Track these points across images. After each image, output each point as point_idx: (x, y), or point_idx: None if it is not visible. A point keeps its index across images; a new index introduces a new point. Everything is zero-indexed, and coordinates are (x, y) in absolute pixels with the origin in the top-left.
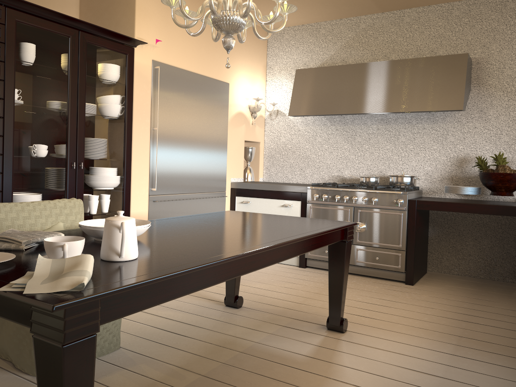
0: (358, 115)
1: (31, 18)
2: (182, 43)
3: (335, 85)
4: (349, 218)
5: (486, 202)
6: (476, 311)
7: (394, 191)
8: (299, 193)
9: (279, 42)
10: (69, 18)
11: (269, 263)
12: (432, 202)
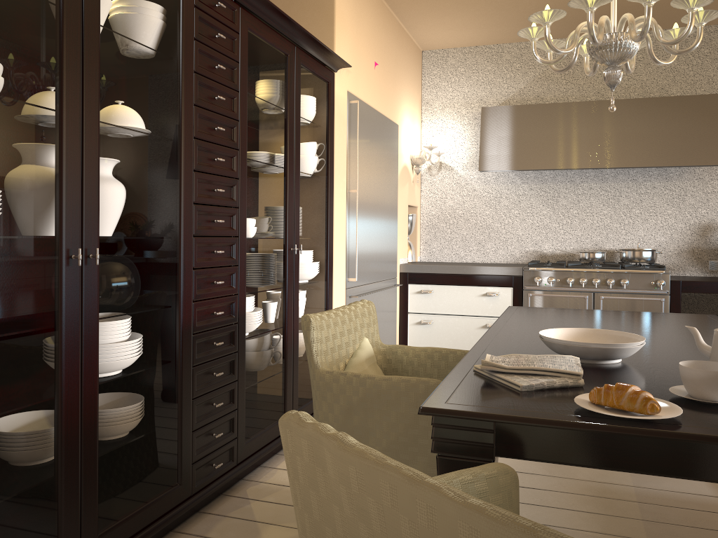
0: (561, 170)
1: (259, 25)
2: (367, 66)
3: (544, 131)
4: (588, 308)
5: None
6: None
7: (653, 270)
8: (509, 276)
9: (440, 68)
10: (295, 27)
11: None
12: (702, 283)
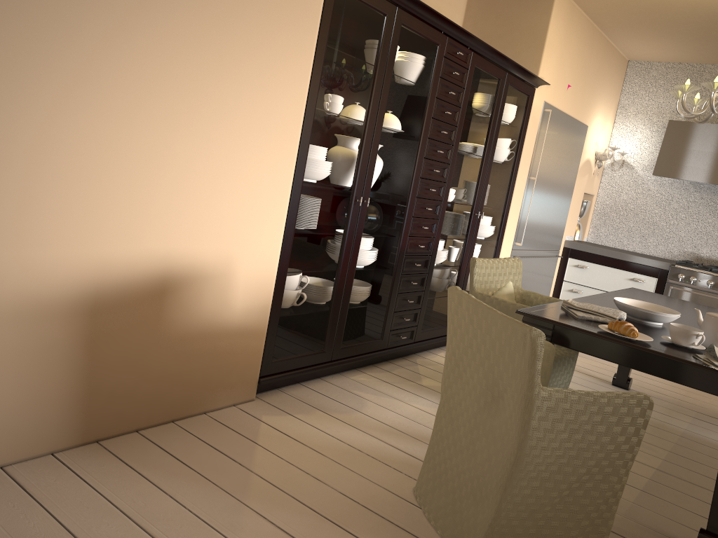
0: None
1: (483, 62)
2: (566, 80)
3: None
4: None
5: None
6: None
7: None
8: (656, 269)
9: (642, 78)
10: (509, 61)
11: None
12: None
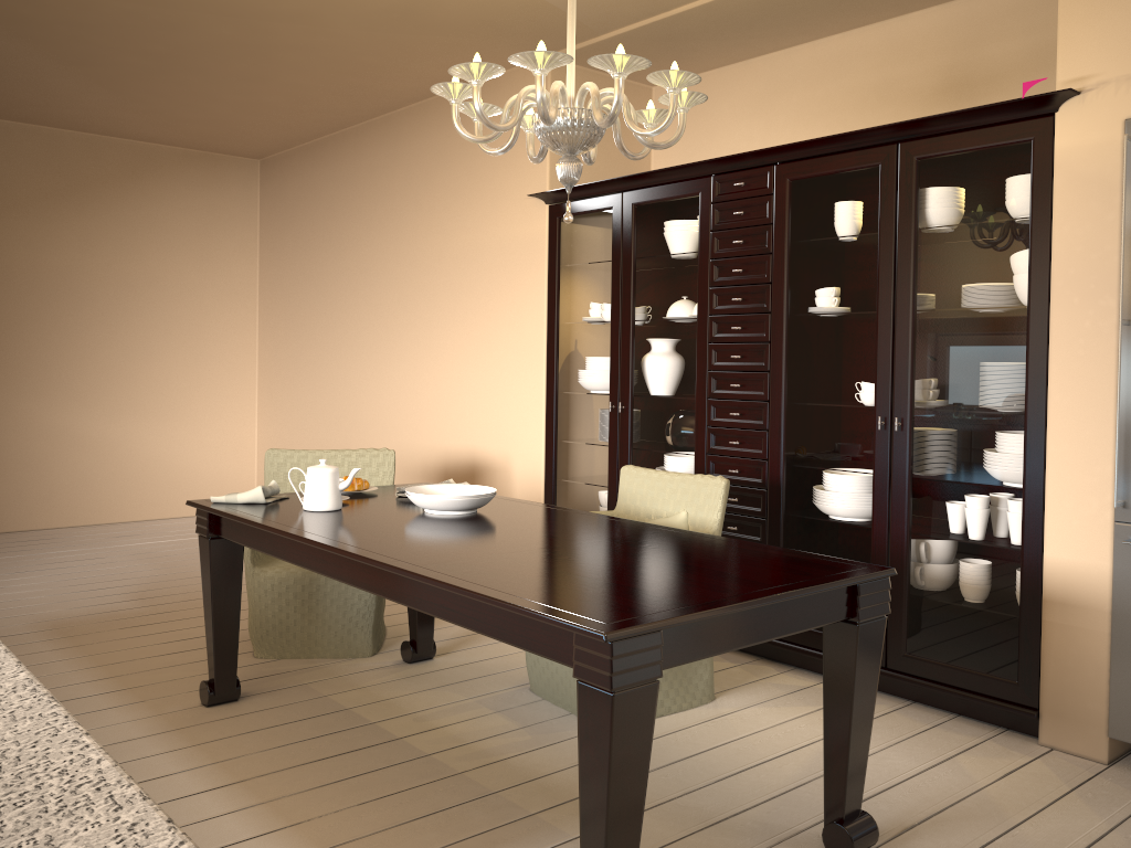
0: None
1: (809, 165)
2: None
3: None
4: None
5: None
6: None
7: None
8: None
9: None
10: (859, 133)
11: (348, 579)
12: None
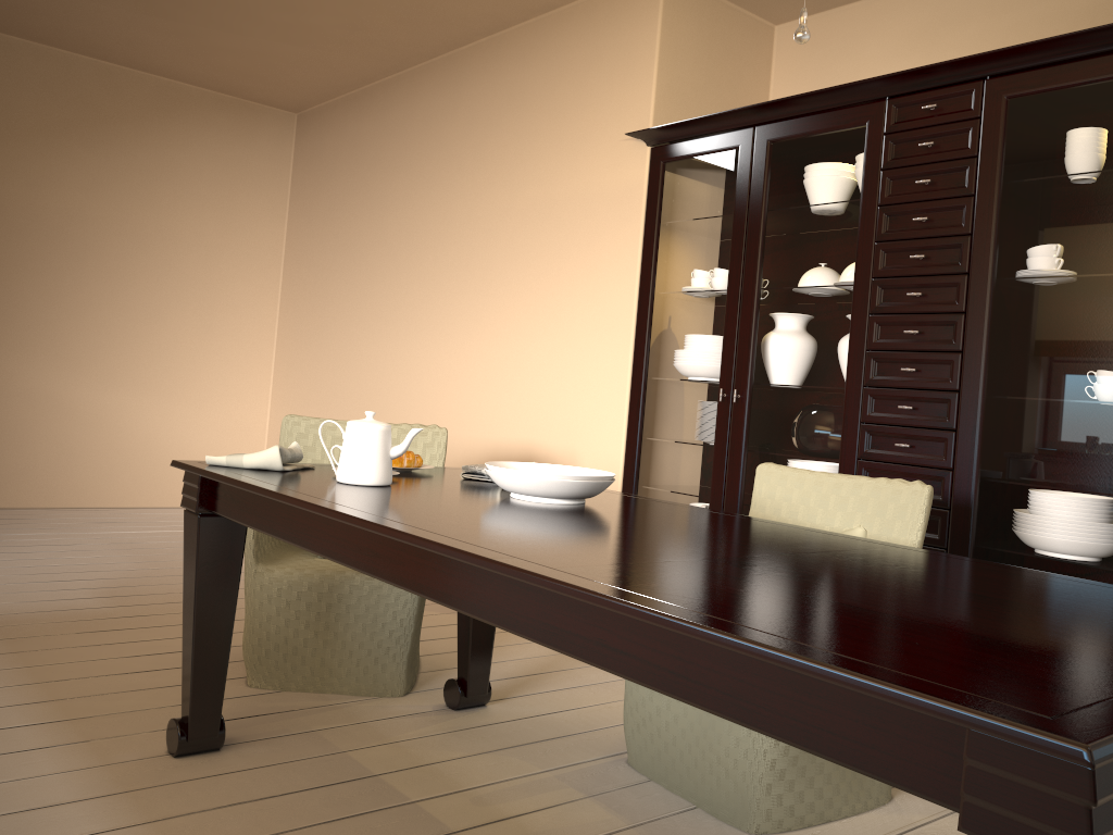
0: None
1: (1040, 76)
2: None
3: None
4: None
5: None
6: None
7: None
8: None
9: None
10: None
11: (413, 585)
12: None
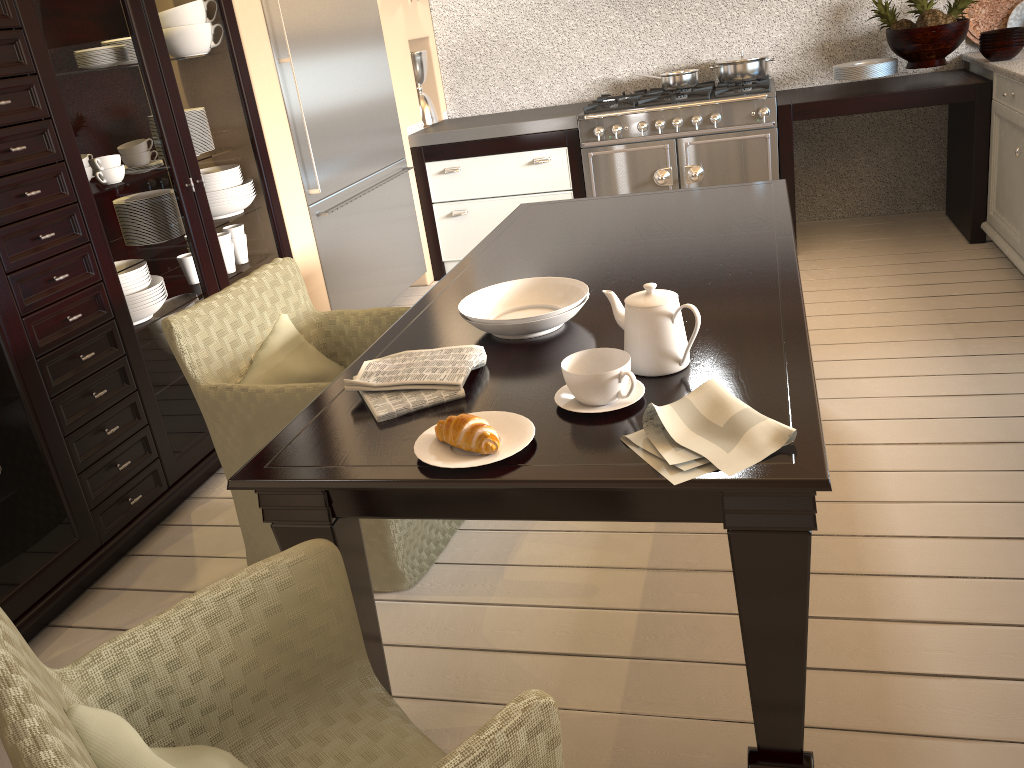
0: None
1: None
2: None
3: None
4: (670, 161)
5: (901, 83)
6: (930, 275)
7: (752, 96)
8: (560, 132)
9: None
10: None
11: None
12: (820, 104)
